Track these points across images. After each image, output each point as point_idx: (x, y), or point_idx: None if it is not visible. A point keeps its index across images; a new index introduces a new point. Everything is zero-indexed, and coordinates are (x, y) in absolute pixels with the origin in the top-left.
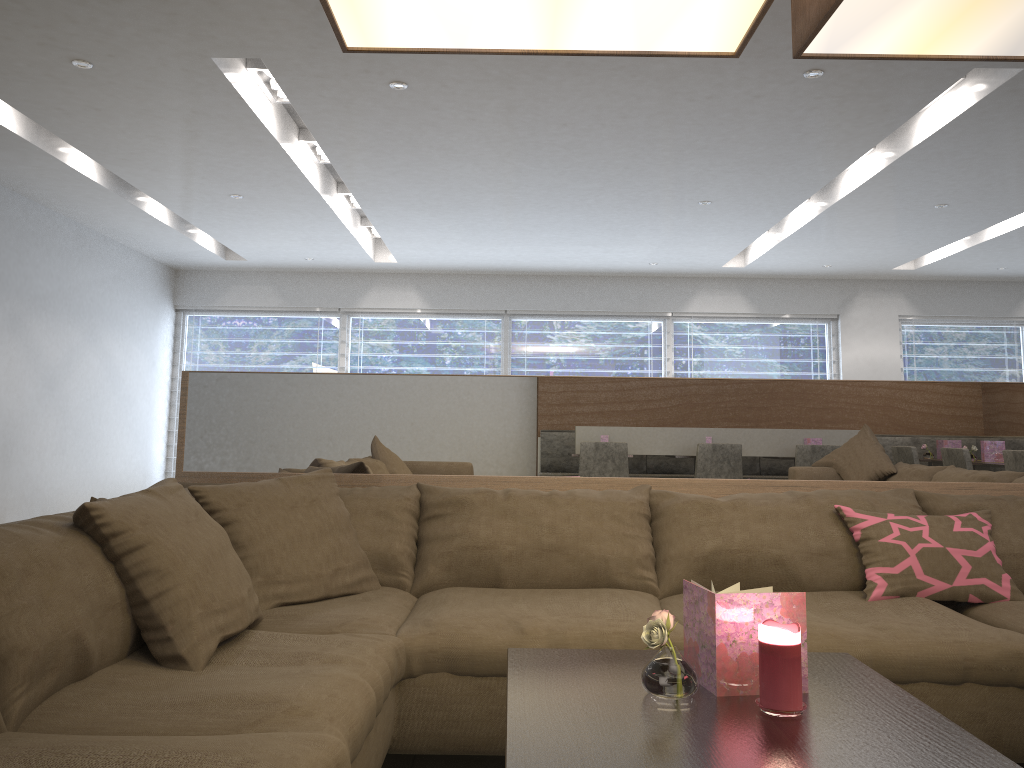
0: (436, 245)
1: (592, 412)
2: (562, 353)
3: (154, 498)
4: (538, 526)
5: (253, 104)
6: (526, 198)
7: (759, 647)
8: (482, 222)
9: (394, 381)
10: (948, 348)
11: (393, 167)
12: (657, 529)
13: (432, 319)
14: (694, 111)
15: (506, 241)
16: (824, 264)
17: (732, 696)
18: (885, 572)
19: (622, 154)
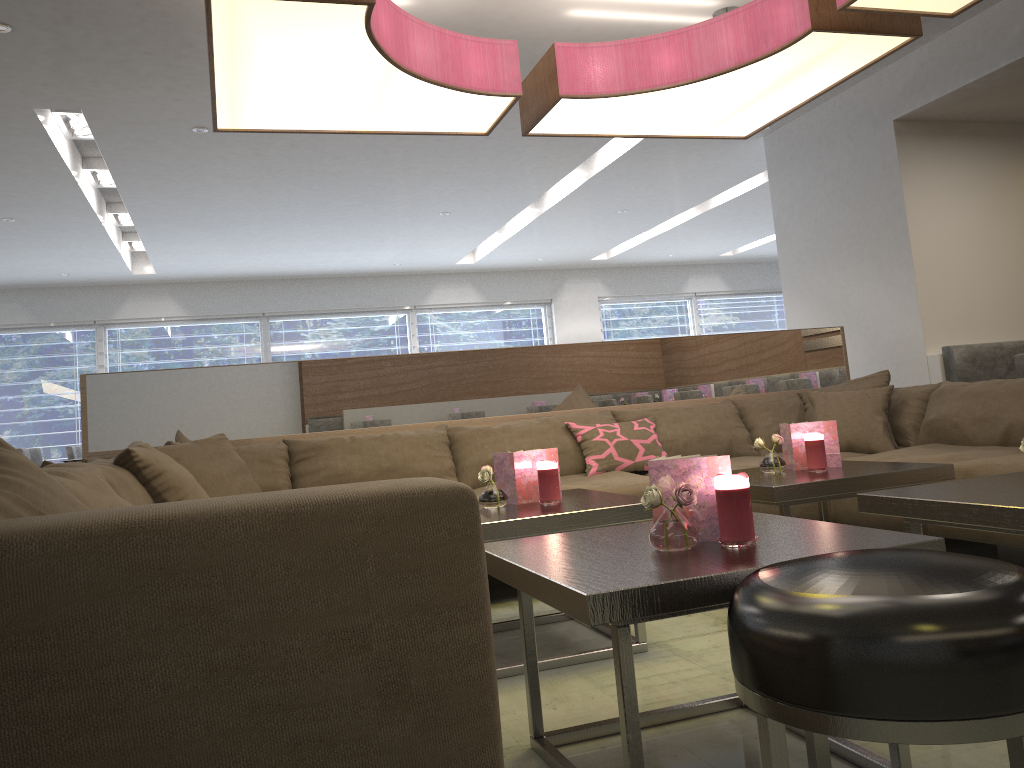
0: (200, 256)
1: (401, 379)
2: (319, 348)
3: (147, 449)
4: (378, 456)
5: (57, 142)
6: (293, 214)
7: (538, 473)
8: (249, 235)
9: (254, 369)
10: (636, 321)
11: (177, 192)
12: (455, 451)
13: (191, 325)
14: (440, 148)
15: (268, 250)
16: (538, 258)
17: (525, 503)
18: (597, 458)
19: (381, 178)
